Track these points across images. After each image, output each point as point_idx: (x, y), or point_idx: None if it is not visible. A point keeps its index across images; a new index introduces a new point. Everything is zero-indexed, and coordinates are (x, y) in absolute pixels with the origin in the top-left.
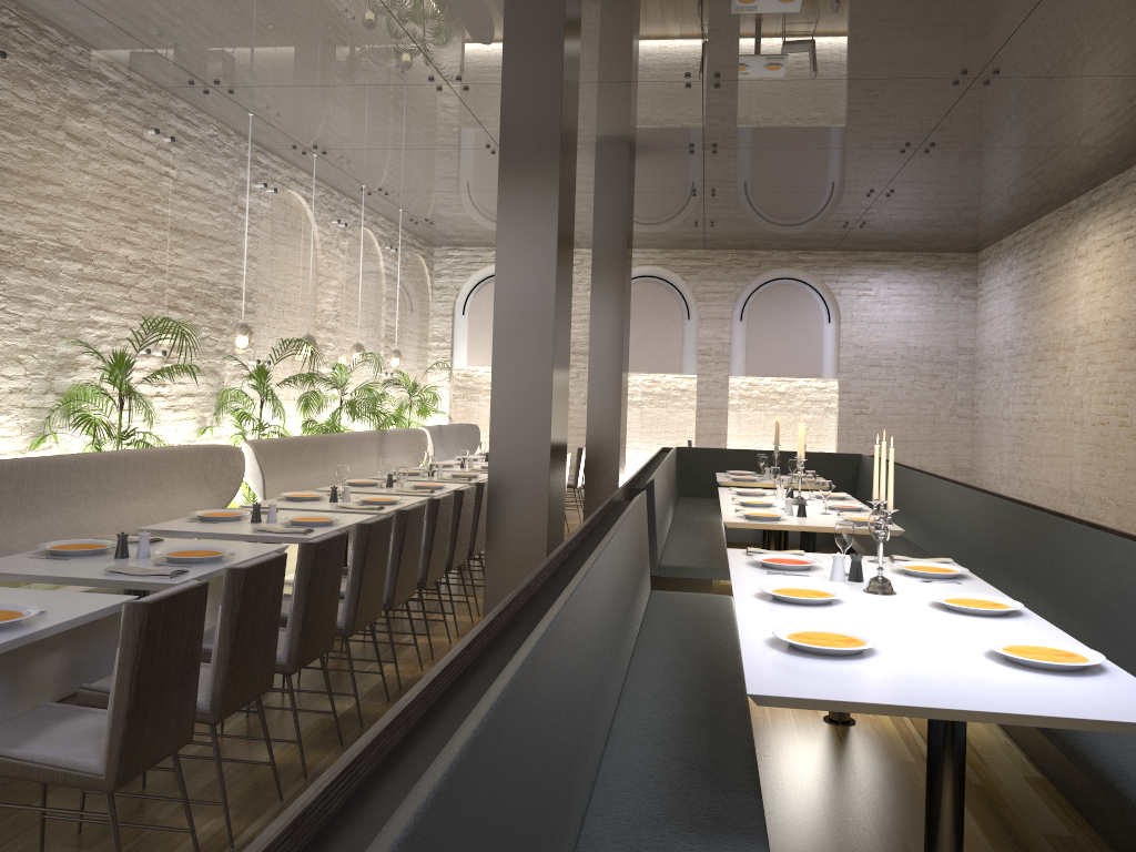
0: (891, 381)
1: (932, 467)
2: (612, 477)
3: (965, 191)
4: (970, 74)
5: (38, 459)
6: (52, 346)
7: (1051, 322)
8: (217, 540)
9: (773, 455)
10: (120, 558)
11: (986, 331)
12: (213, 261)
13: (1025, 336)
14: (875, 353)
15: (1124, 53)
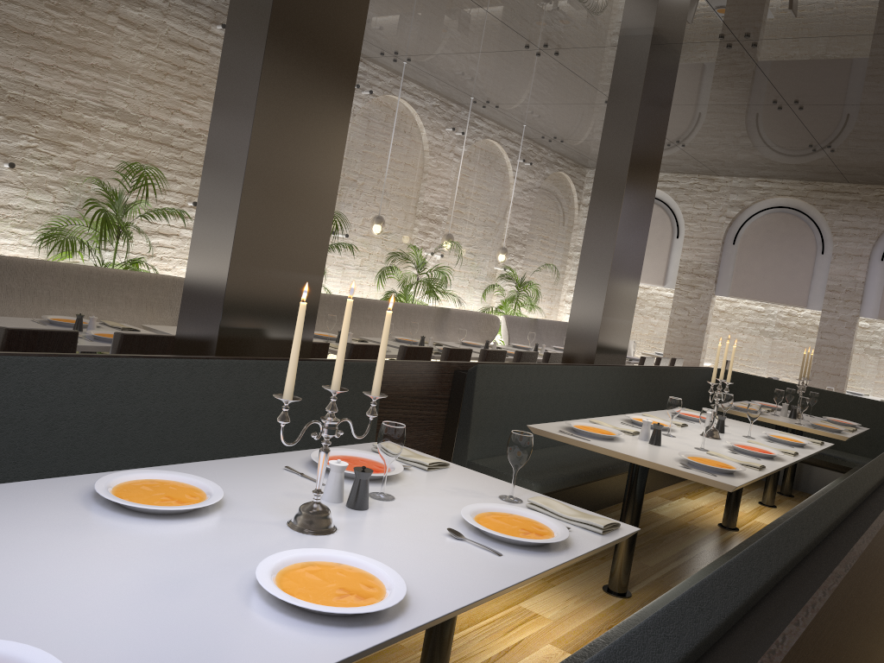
0: None
1: None
2: None
3: None
4: None
5: None
6: (82, 183)
7: None
8: None
9: (810, 393)
10: None
11: None
12: None
13: None
14: None
15: None
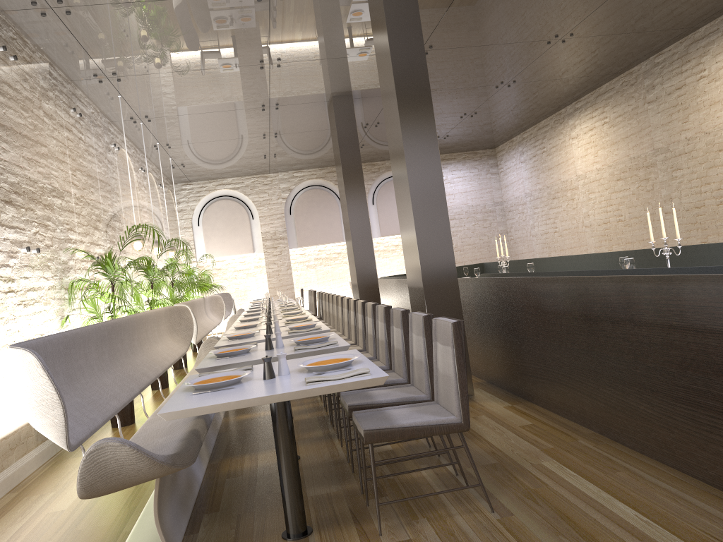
0: (462, 226)
1: None
2: (376, 294)
3: (513, 109)
4: (558, 37)
5: (130, 317)
6: (59, 256)
7: (558, 176)
8: (287, 338)
9: None
10: (271, 349)
11: (510, 190)
12: (105, 196)
13: (540, 187)
14: (451, 212)
15: (635, 20)
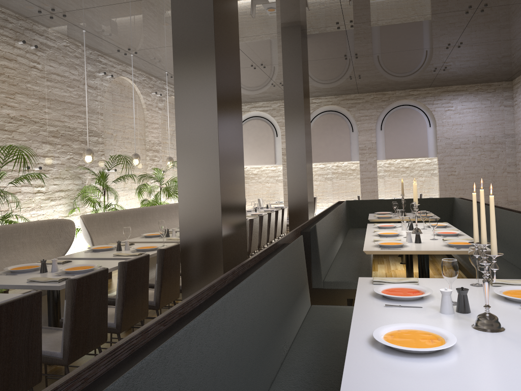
0: (467, 155)
1: (494, 201)
2: (305, 221)
3: (506, 38)
4: None
5: None
6: None
7: None
8: None
9: (401, 201)
10: None
11: None
12: (72, 115)
13: None
14: (457, 141)
15: None
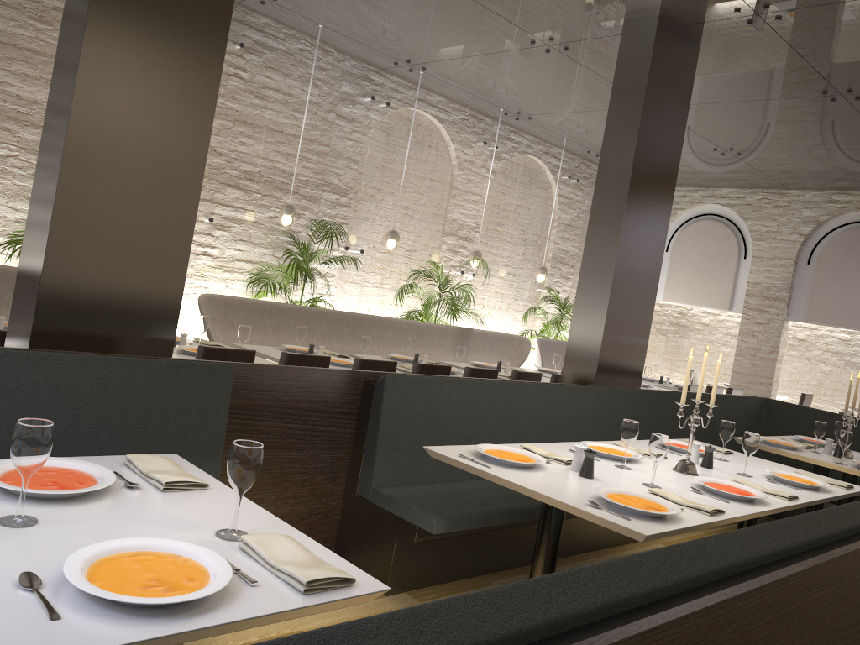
0: None
1: None
2: None
3: None
4: None
5: None
6: None
7: None
8: None
9: None
10: None
11: None
12: (289, 153)
13: None
14: None
15: None
